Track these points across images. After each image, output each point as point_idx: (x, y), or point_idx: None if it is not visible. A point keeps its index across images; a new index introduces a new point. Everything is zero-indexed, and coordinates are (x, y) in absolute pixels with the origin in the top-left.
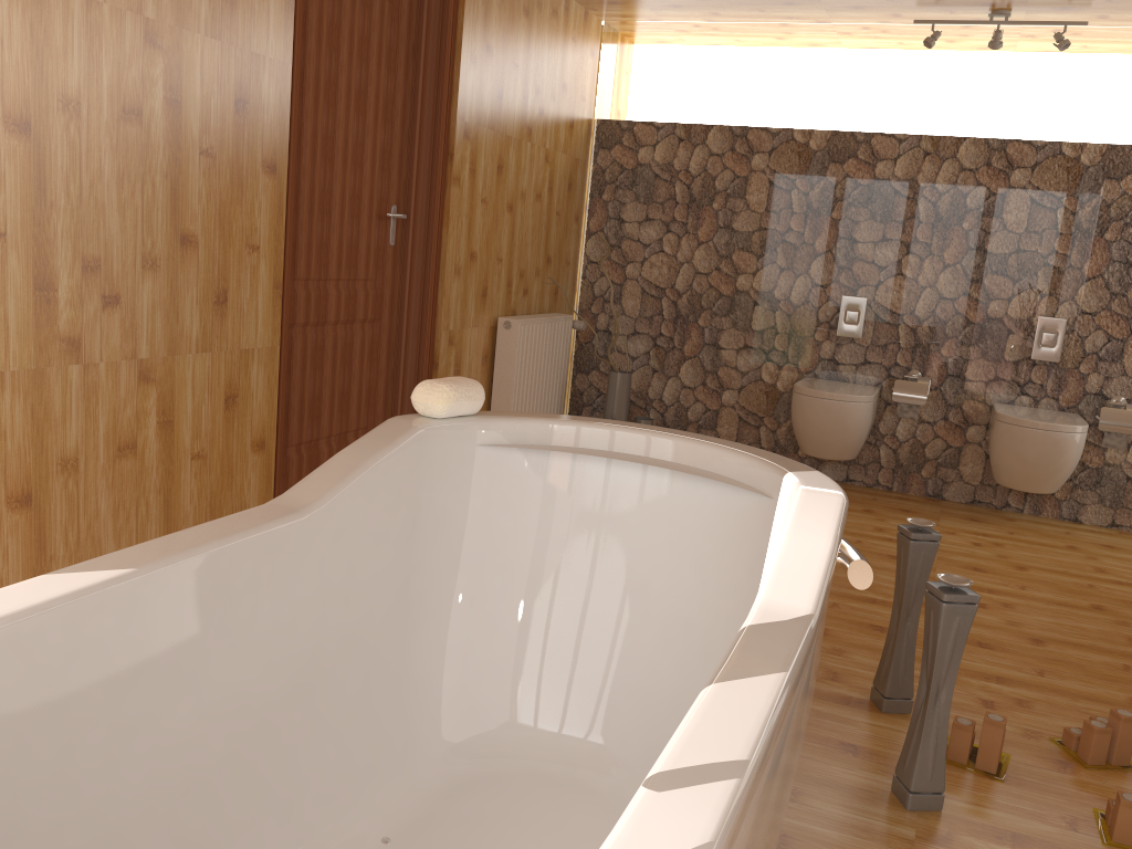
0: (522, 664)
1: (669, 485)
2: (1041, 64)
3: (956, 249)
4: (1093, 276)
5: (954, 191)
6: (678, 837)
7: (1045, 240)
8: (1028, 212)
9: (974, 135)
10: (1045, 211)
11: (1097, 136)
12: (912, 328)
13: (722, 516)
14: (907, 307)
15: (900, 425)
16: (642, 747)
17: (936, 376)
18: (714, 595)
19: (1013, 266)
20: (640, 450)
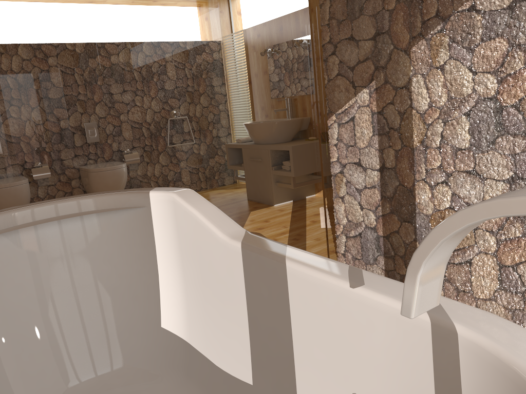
0: (32, 365)
1: (72, 227)
2: (44, 6)
3: (36, 99)
4: (100, 101)
5: (24, 71)
6: (398, 287)
7: (75, 88)
8: (63, 77)
9: (24, 42)
10: (70, 75)
11: (80, 39)
12: (28, 142)
13: (113, 229)
14: (21, 132)
15: (40, 190)
16: (124, 360)
17: (49, 162)
18: (125, 268)
19: (65, 103)
20: (47, 215)
